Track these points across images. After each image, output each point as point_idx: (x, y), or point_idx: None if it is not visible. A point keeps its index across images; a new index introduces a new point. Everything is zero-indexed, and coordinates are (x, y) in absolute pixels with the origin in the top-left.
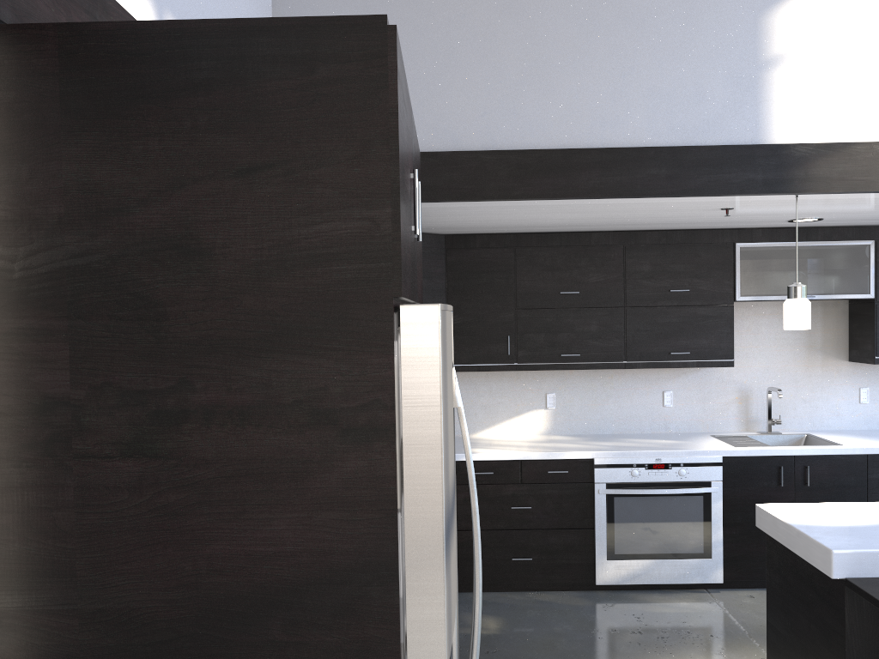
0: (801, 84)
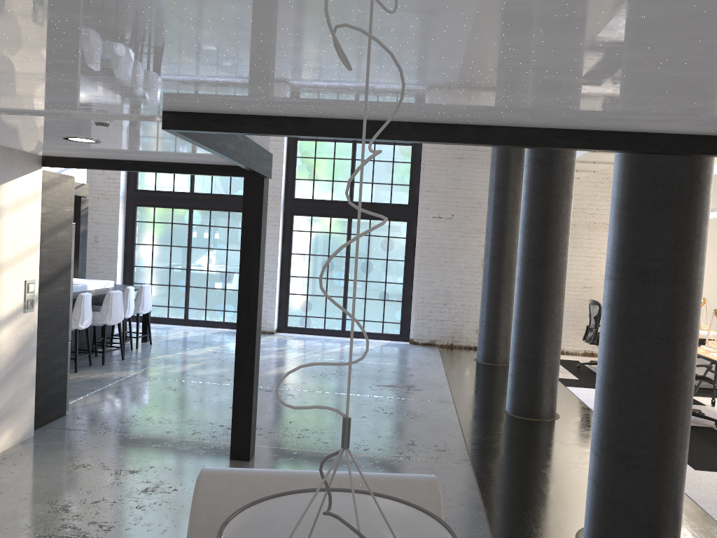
0: None
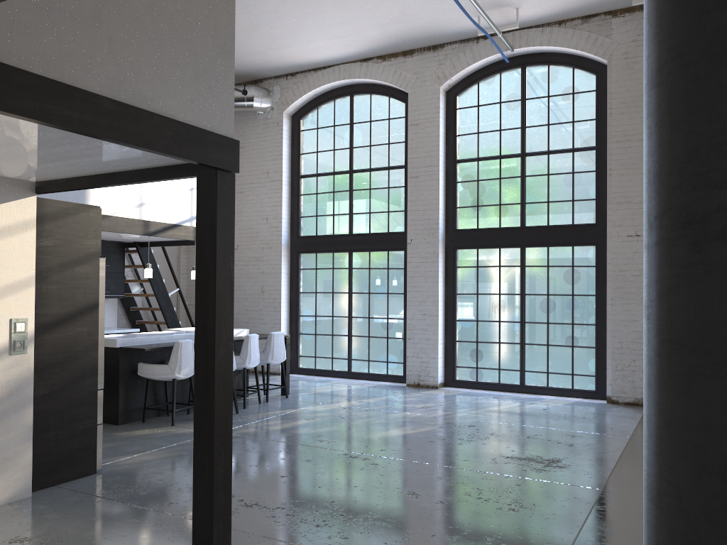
0: (97, 194)
